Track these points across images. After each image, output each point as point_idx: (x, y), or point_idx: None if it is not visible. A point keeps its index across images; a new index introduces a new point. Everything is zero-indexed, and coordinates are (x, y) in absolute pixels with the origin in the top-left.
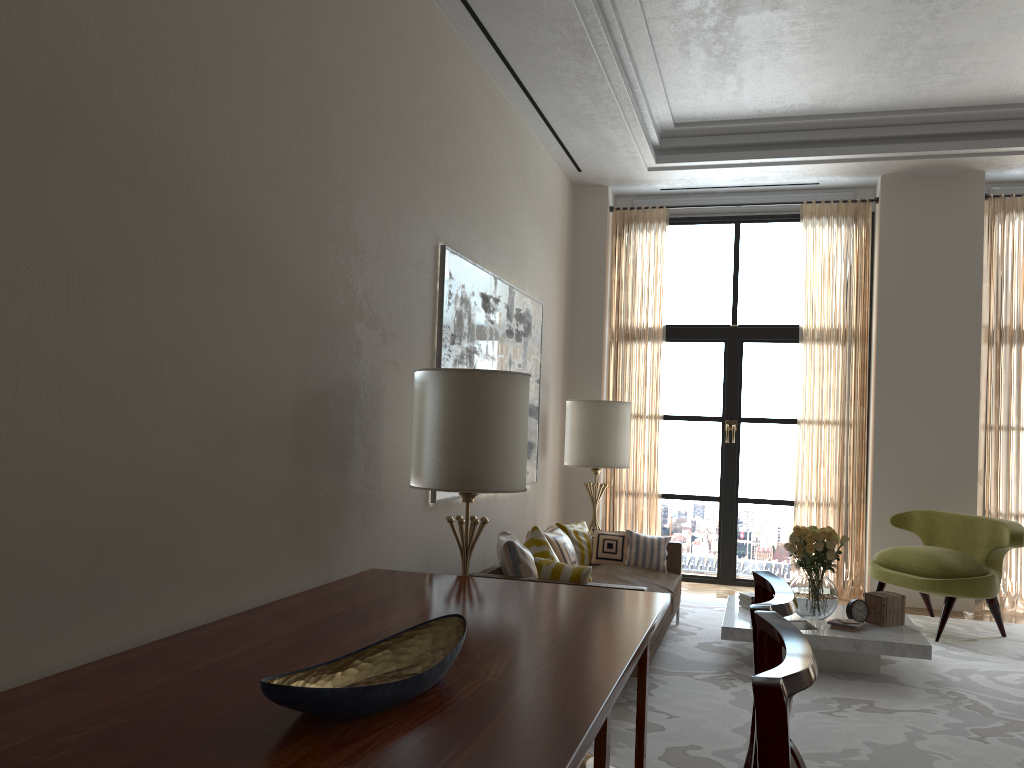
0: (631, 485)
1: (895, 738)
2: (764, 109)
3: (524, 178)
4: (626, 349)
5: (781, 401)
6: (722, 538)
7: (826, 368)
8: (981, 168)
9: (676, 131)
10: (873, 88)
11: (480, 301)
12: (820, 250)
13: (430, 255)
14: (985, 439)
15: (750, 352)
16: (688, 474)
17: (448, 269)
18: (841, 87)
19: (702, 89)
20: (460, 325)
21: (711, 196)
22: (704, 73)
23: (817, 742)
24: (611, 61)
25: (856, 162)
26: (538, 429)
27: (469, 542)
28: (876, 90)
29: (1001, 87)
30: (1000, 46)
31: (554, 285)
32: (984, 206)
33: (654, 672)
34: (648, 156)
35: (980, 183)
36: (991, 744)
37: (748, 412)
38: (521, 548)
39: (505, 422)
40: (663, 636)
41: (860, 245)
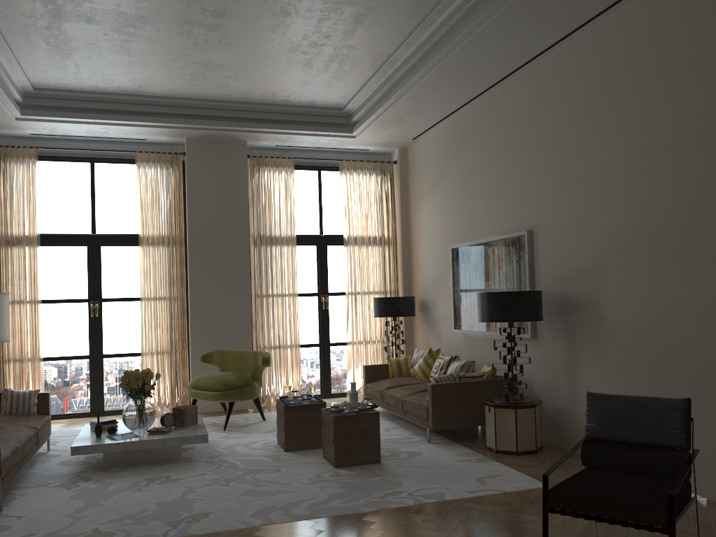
0: (18, 354)
1: (175, 495)
2: (100, 86)
3: None
4: (8, 252)
5: (130, 286)
6: (93, 384)
7: (158, 263)
8: (244, 139)
9: (36, 93)
10: (170, 82)
11: None
12: (150, 184)
13: None
14: (255, 303)
15: (106, 253)
16: (65, 341)
17: None
18: (149, 79)
19: (49, 67)
20: None
21: (72, 142)
22: (48, 56)
23: (123, 510)
24: None
25: (167, 128)
26: None
27: None
28: (173, 84)
29: (246, 92)
30: (239, 69)
31: None
32: (247, 162)
33: (17, 489)
34: (13, 109)
35: (244, 148)
36: (231, 486)
37: (107, 294)
38: None
39: None
40: (27, 461)
41: (176, 182)
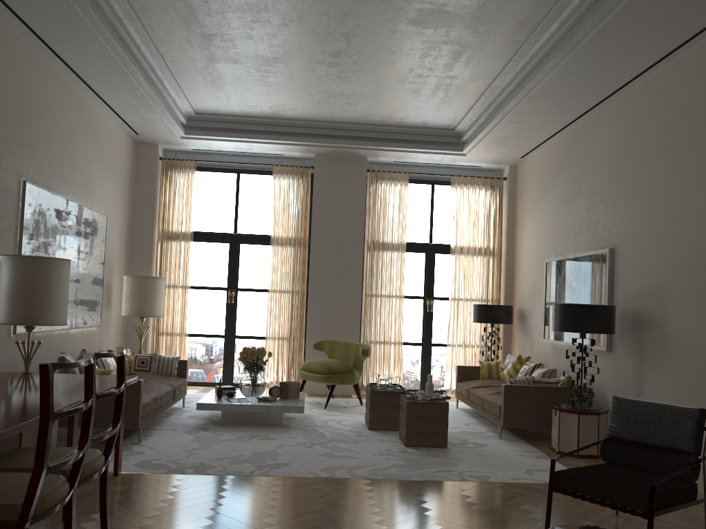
0: (170, 328)
1: (268, 449)
2: (246, 111)
3: (93, 138)
4: (168, 245)
5: (261, 279)
6: (225, 359)
7: (284, 260)
8: (364, 155)
9: (197, 117)
10: (301, 108)
11: (54, 214)
12: (282, 193)
13: (14, 186)
14: (365, 301)
15: (244, 249)
16: (206, 321)
17: (28, 194)
18: (284, 105)
19: (207, 97)
20: (38, 228)
21: (223, 156)
22: (205, 89)
23: (226, 453)
24: (141, 79)
25: (299, 146)
26: (102, 293)
27: (29, 355)
28: (303, 109)
29: (366, 115)
30: (357, 96)
31: (119, 204)
32: (366, 176)
33: (155, 430)
34: (179, 130)
35: (365, 163)
36: (314, 448)
37: (242, 285)
38: (70, 360)
39: (51, 286)
40: (164, 410)
41: (304, 192)
